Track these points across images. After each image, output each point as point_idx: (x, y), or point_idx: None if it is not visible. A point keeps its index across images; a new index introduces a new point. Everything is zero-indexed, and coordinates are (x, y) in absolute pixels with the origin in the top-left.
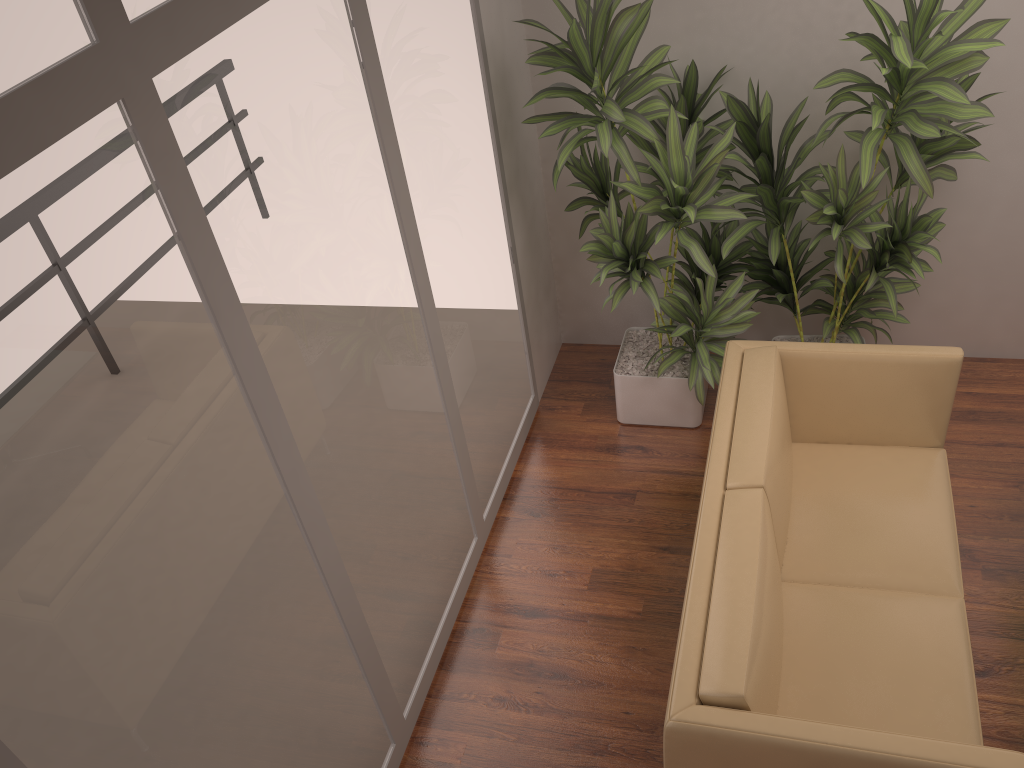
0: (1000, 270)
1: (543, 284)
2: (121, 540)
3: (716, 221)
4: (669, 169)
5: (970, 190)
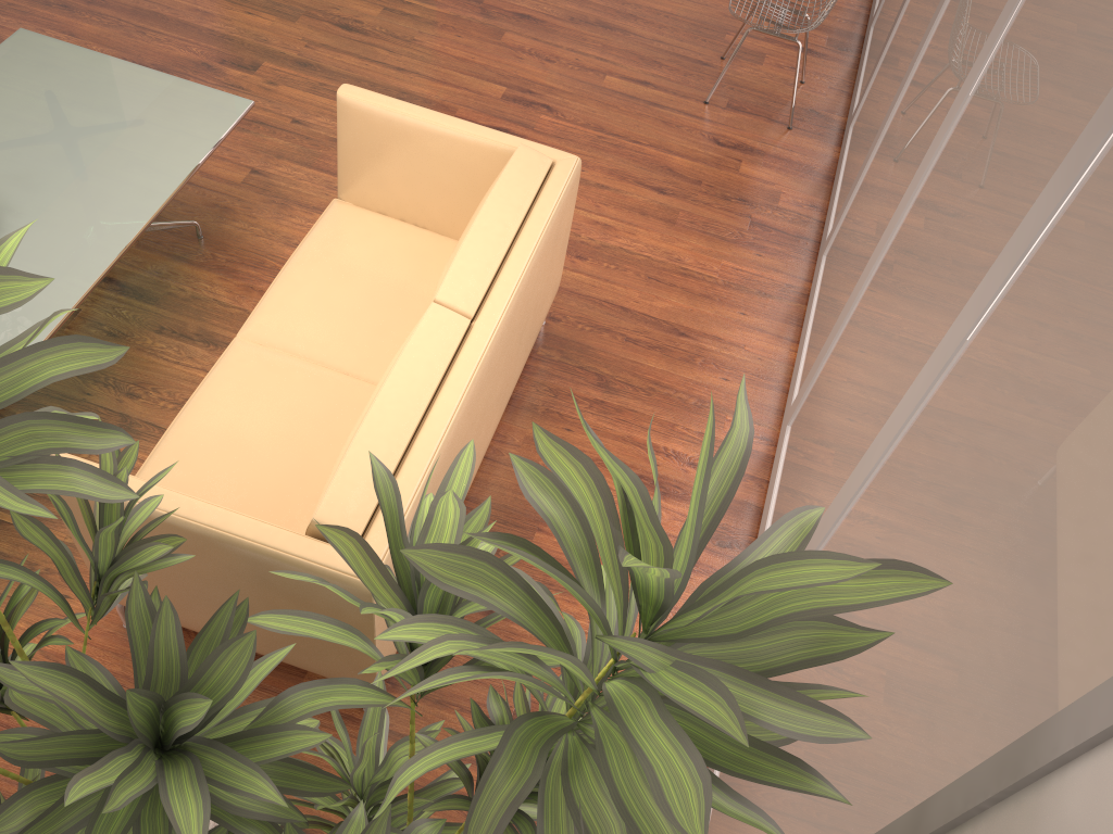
0: None
1: None
2: None
3: None
4: None
5: None
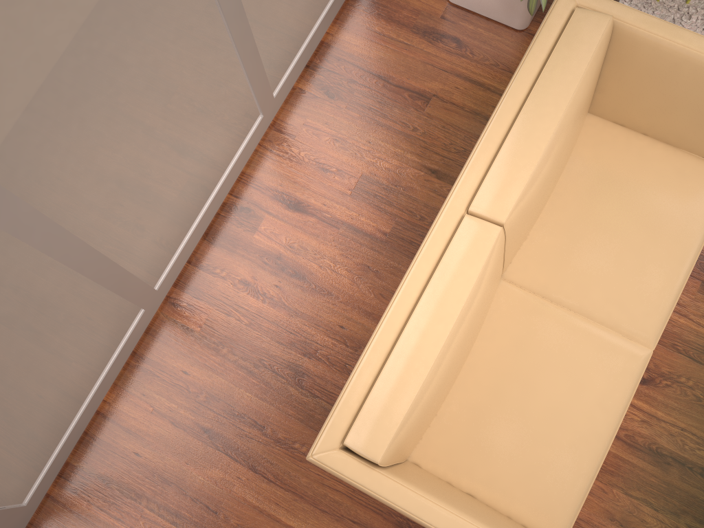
0: None
1: None
2: None
3: None
4: None
5: None
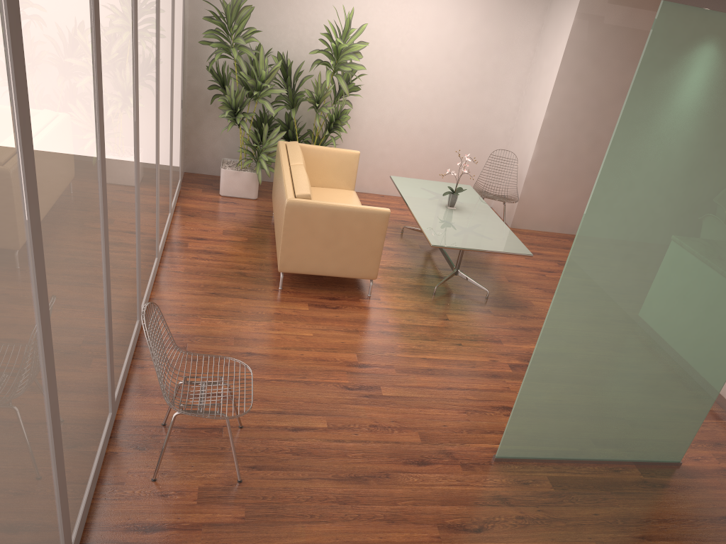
0: (367, 153)
1: (184, 133)
2: (147, 63)
3: (275, 93)
4: (259, 69)
5: (356, 118)
